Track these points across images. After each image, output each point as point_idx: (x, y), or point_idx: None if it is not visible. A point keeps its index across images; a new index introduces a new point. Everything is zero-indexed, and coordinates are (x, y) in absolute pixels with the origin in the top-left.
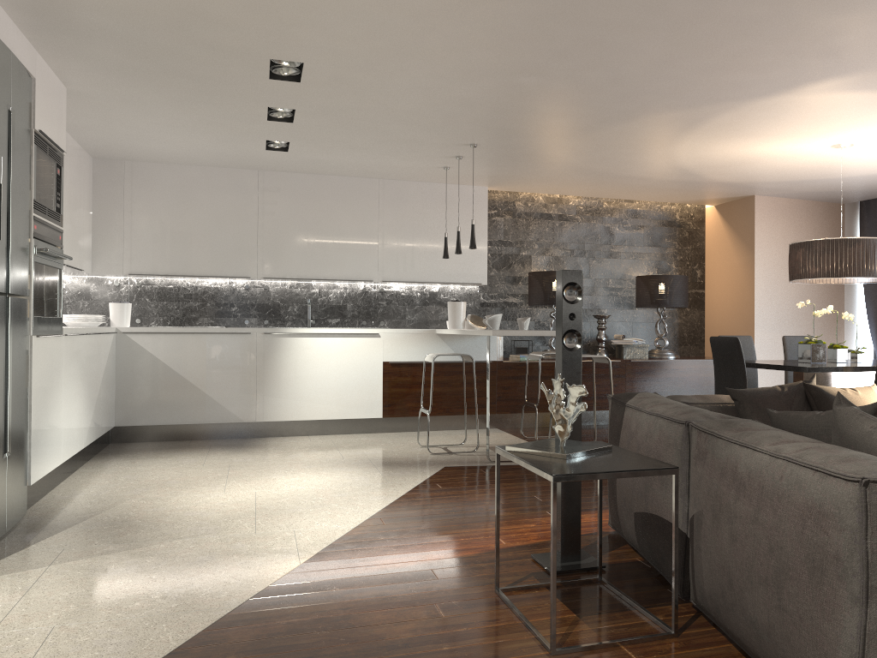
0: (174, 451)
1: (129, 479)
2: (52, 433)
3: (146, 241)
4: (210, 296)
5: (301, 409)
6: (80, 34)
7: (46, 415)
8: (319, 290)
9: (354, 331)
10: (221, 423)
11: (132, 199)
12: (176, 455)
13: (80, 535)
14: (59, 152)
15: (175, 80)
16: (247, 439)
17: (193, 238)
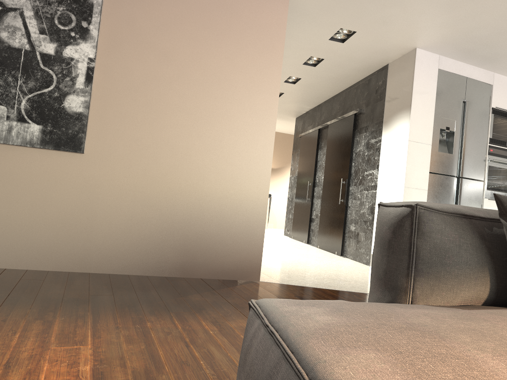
0: None
1: None
2: None
3: None
4: None
5: None
6: (493, 60)
7: None
8: None
9: None
10: None
11: None
12: None
13: None
14: None
15: None
16: None
17: None
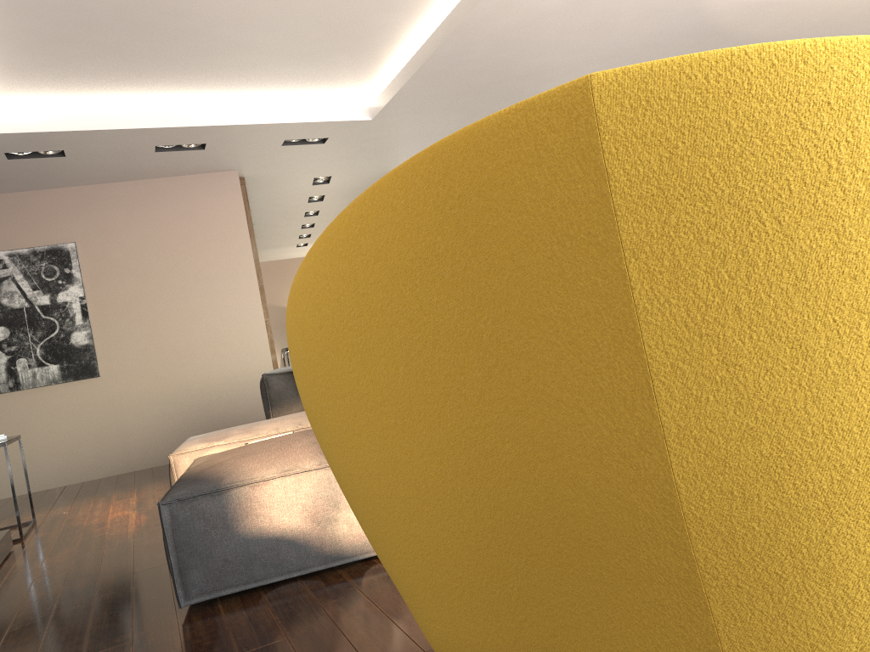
0: None
1: None
2: None
3: None
4: None
5: None
6: None
7: None
8: None
9: None
10: None
11: None
12: None
13: None
14: None
15: None
16: None
17: None
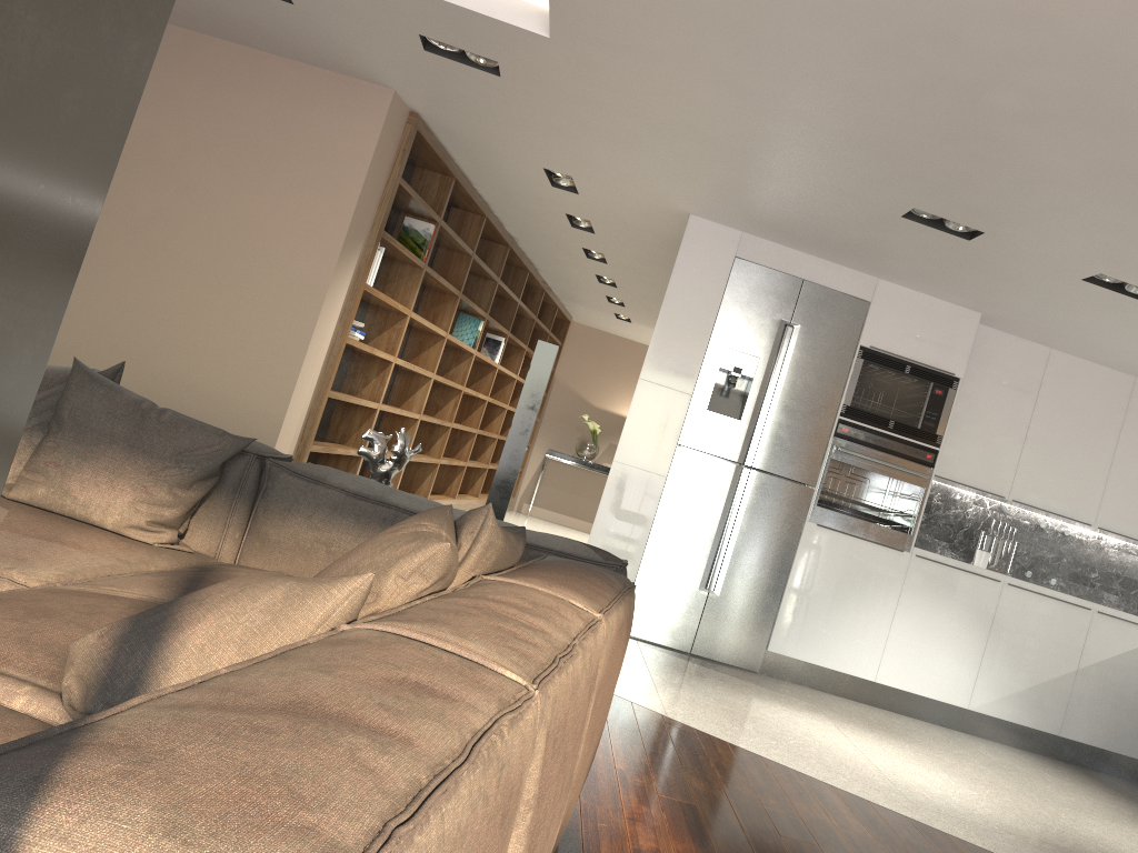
0: (1109, 792)
1: (912, 730)
2: (846, 634)
3: None
4: None
5: None
6: (840, 251)
7: (831, 608)
8: None
9: None
10: None
11: None
12: (1077, 784)
13: (676, 661)
14: (945, 373)
15: (964, 273)
16: None
17: None
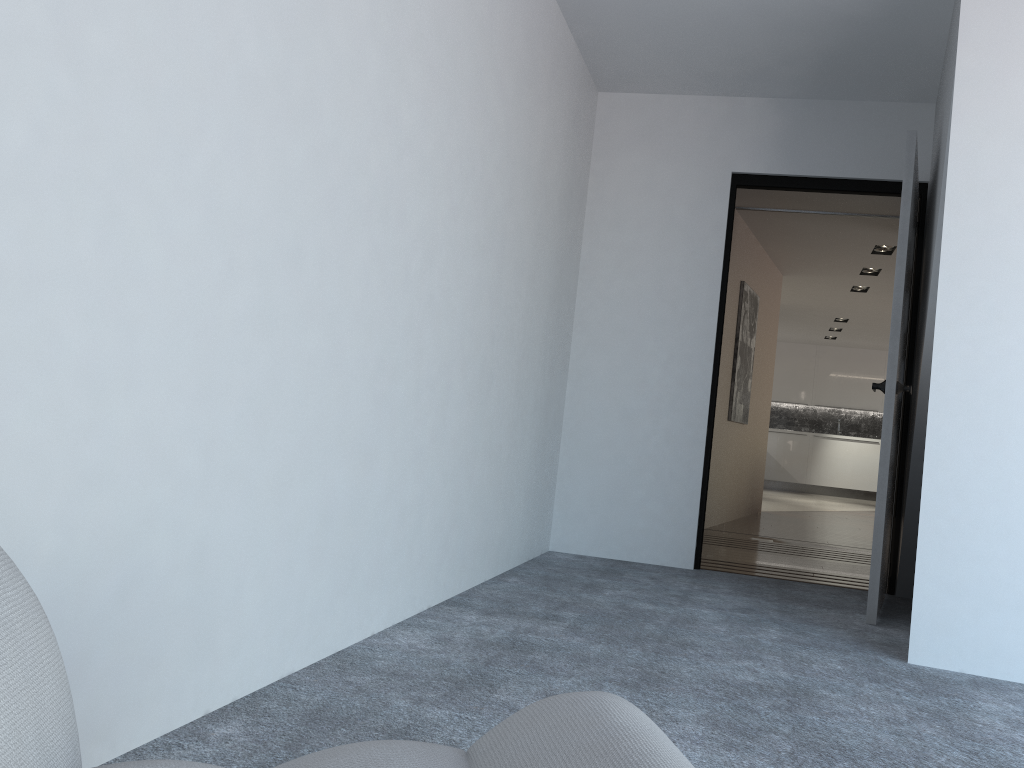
0: (766, 490)
1: None
2: None
3: None
4: (783, 413)
5: (830, 480)
6: None
7: None
8: (845, 414)
9: (863, 439)
10: (787, 482)
11: None
12: (768, 491)
13: None
14: None
15: (793, 320)
16: (800, 492)
17: (779, 381)
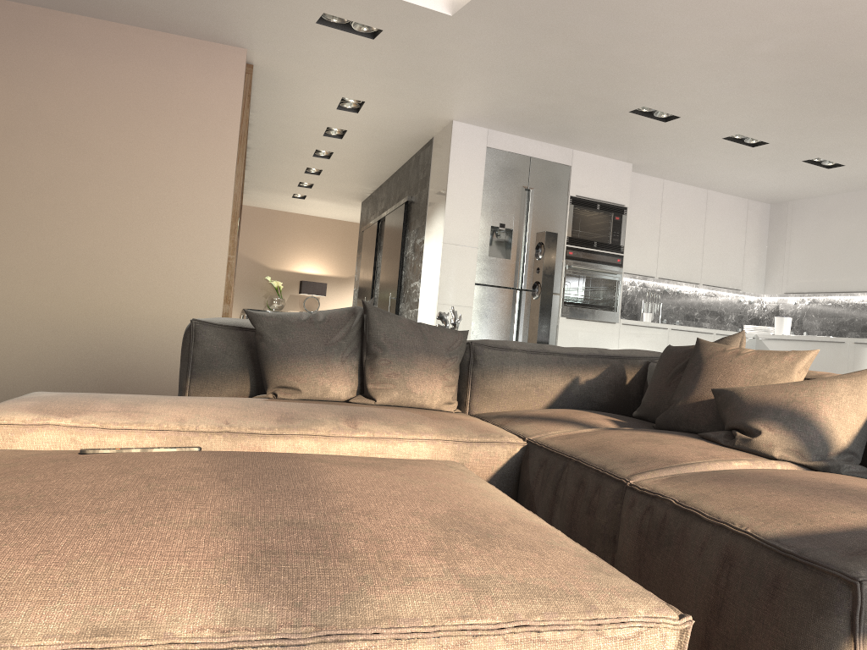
0: None
1: None
2: None
3: (797, 265)
4: (856, 312)
5: None
6: (559, 135)
7: None
8: None
9: None
10: None
11: (790, 231)
12: None
13: None
14: (619, 205)
15: (643, 141)
16: None
17: (829, 259)
